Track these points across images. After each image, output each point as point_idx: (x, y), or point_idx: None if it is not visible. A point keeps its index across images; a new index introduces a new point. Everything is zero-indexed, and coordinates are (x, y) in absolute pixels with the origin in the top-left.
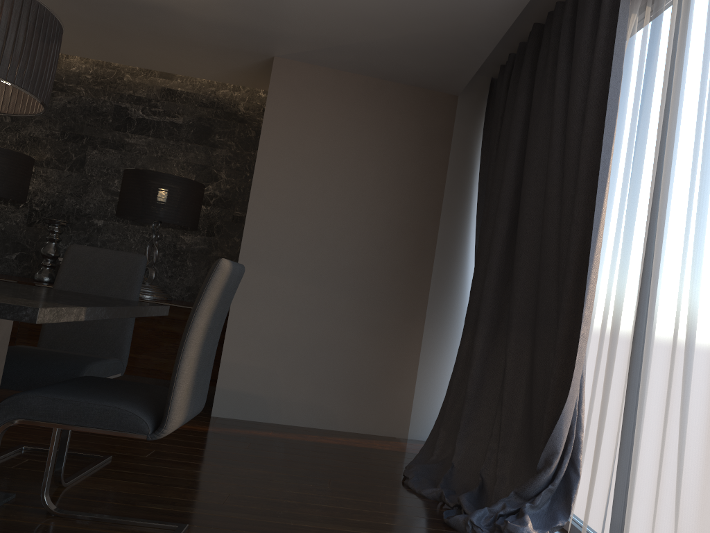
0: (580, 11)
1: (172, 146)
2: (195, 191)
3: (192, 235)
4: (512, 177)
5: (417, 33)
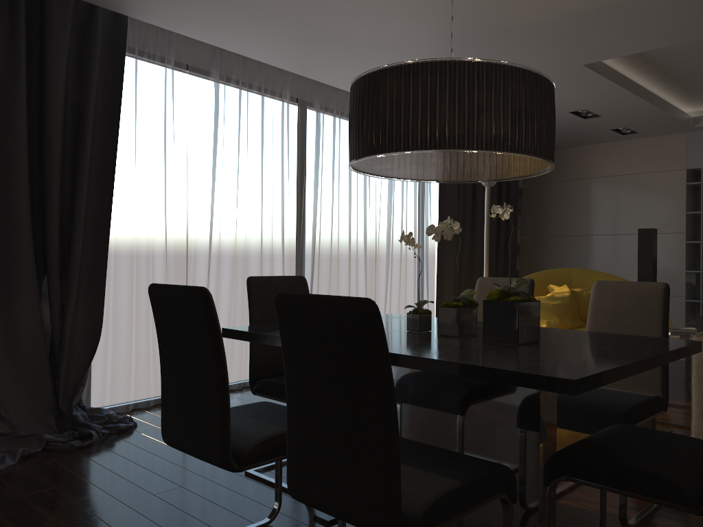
0: (60, 20)
1: None
2: None
3: None
4: None
5: None
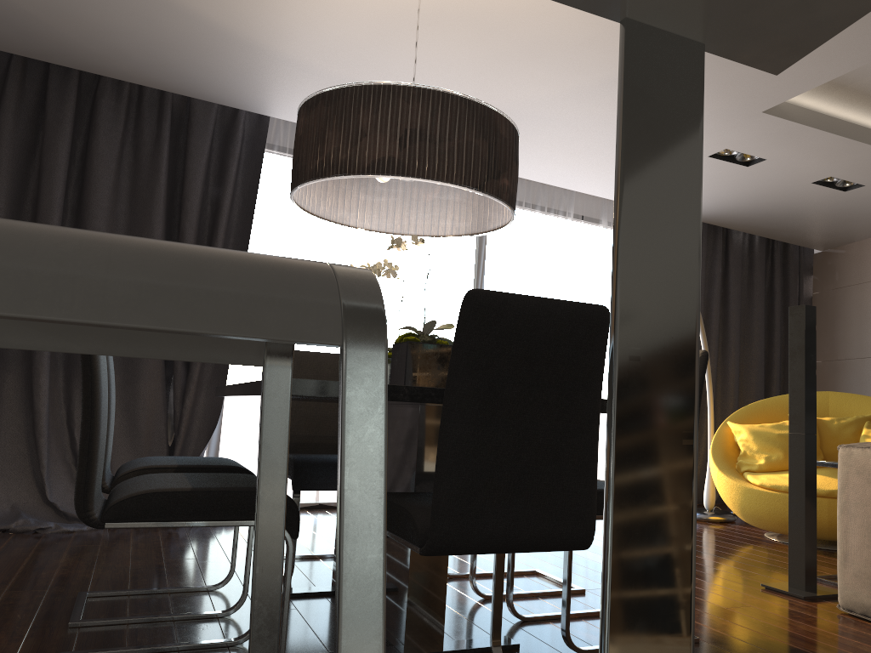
0: (201, 124)
1: None
2: None
3: None
4: (62, 209)
5: (58, 30)
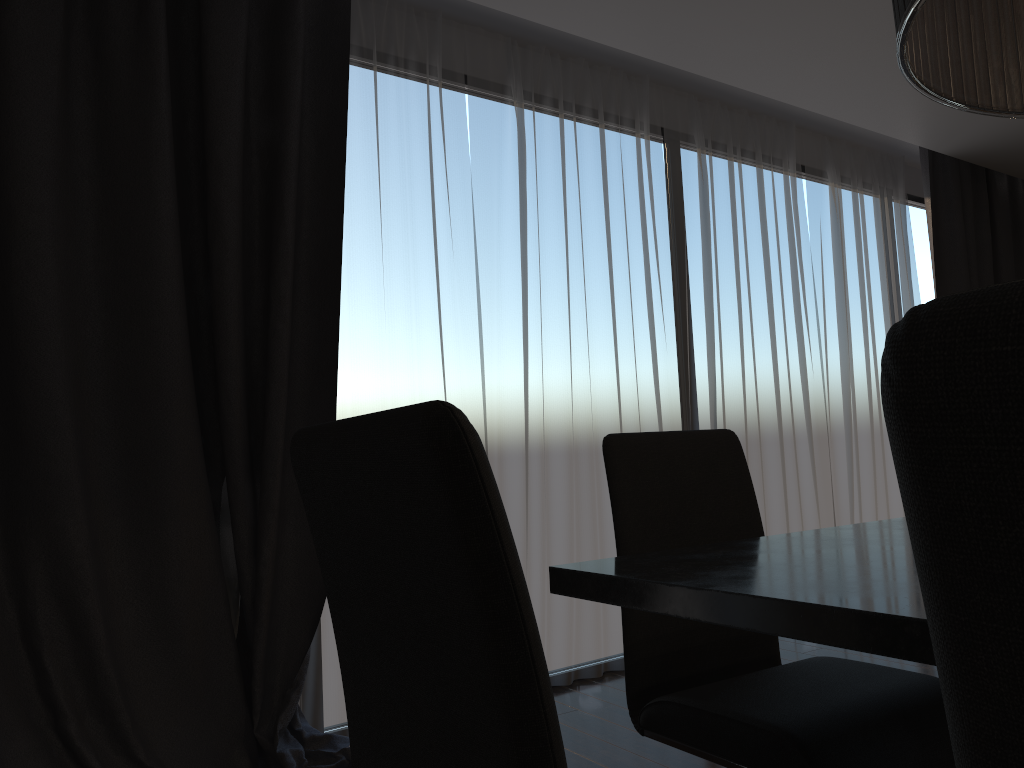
0: None
1: None
2: None
3: None
4: None
5: None
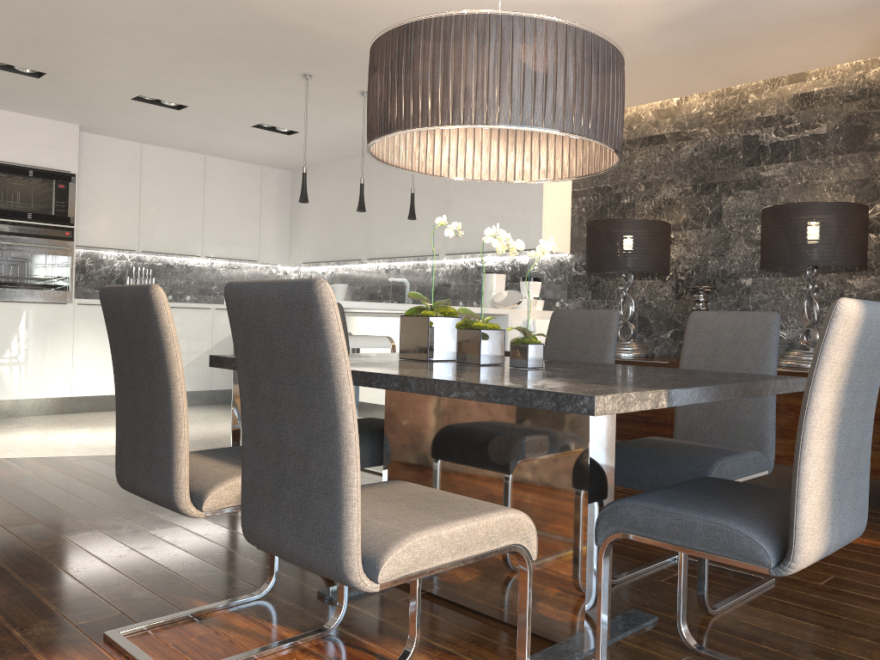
0: None
1: (818, 166)
2: (854, 217)
3: (862, 277)
4: None
5: None
